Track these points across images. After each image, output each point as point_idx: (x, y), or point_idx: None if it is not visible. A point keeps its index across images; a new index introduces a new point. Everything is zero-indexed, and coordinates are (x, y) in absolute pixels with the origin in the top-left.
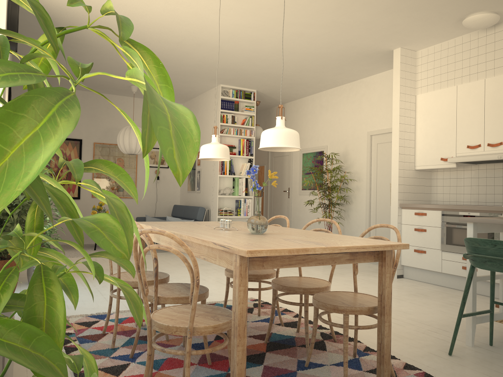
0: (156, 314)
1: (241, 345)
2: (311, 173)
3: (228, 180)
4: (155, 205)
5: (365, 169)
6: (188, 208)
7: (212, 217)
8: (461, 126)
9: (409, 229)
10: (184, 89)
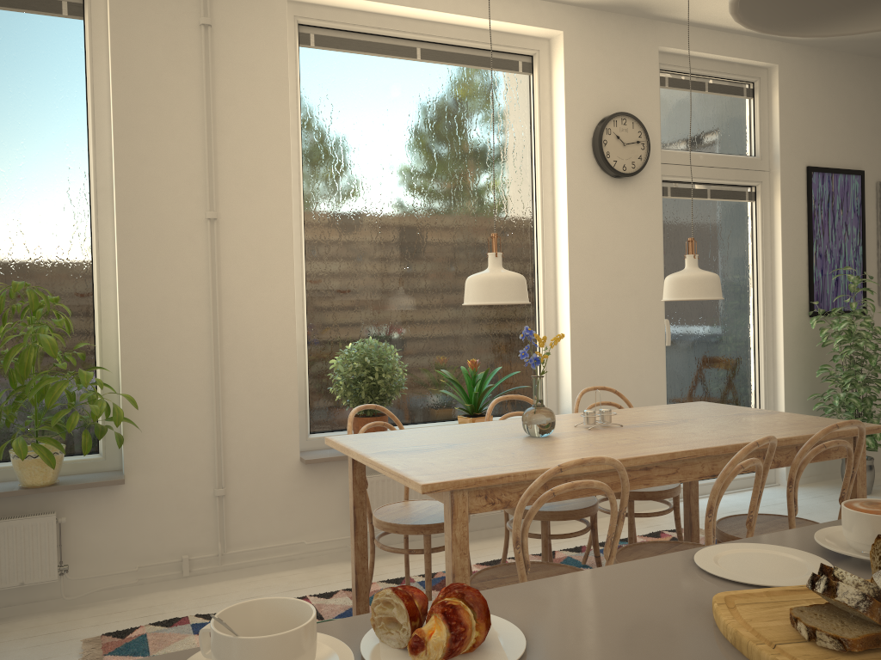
0: (421, 501)
1: (352, 542)
2: None
3: None
4: None
5: None
6: None
7: None
8: None
9: None
10: None
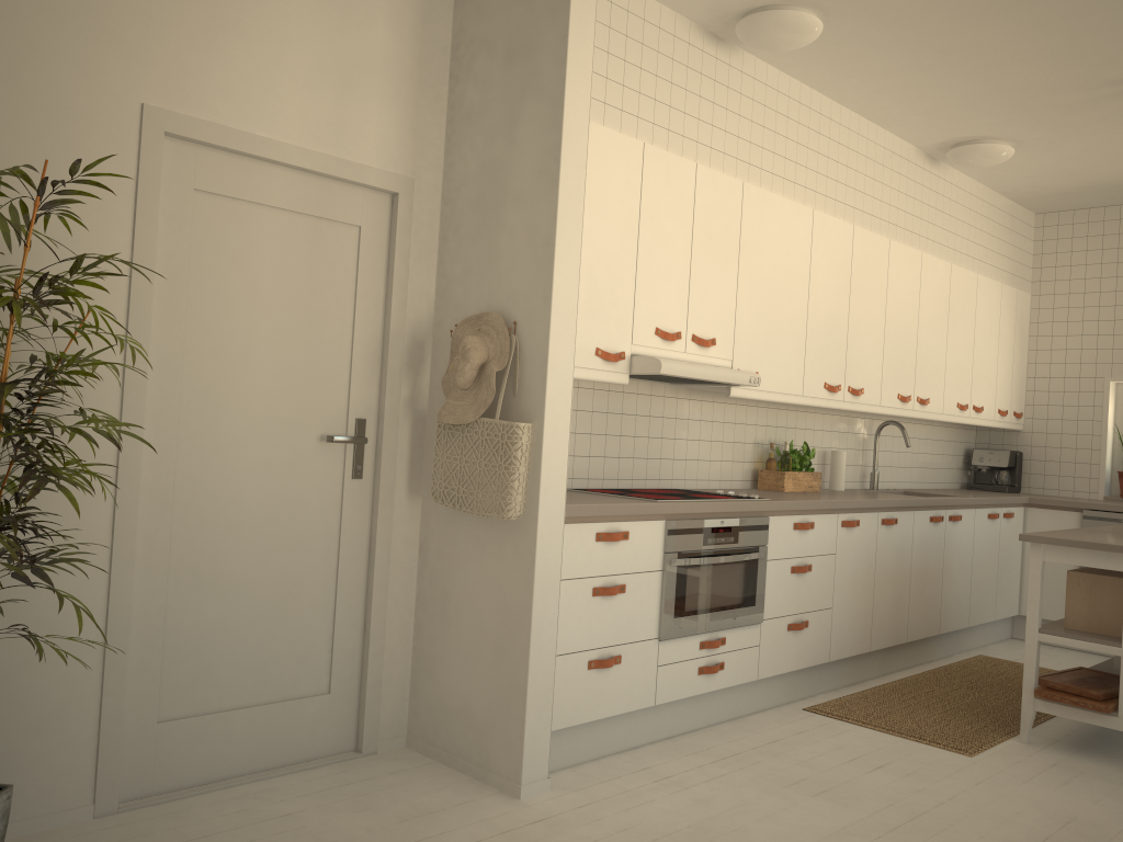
0: None
1: None
2: None
3: None
4: None
5: (115, 308)
6: None
7: None
8: (646, 269)
9: (578, 596)
10: None
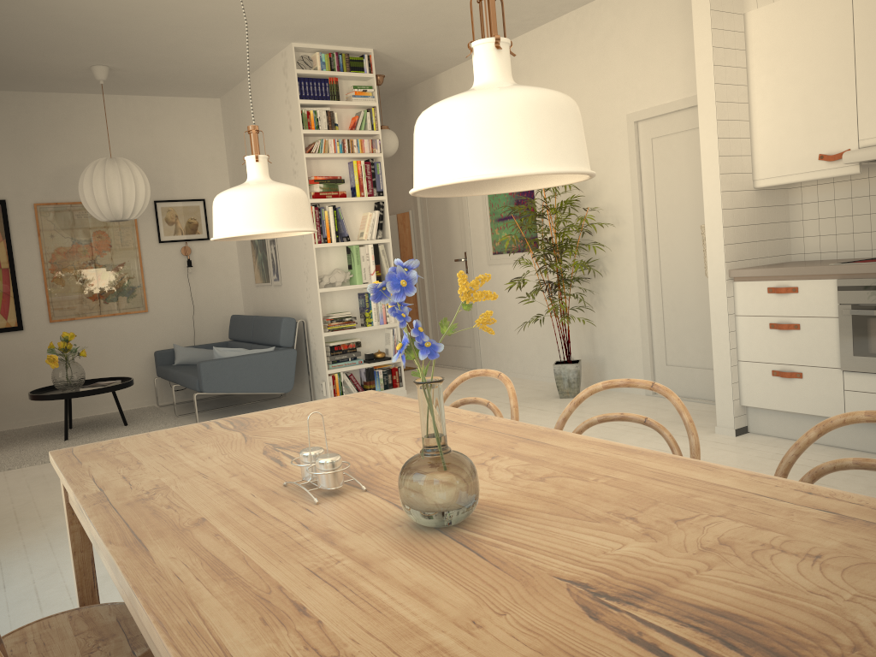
0: None
1: None
2: (509, 217)
3: (337, 254)
4: (193, 321)
5: (629, 198)
6: (260, 322)
7: (313, 337)
8: (867, 74)
9: (758, 327)
10: (214, 62)
